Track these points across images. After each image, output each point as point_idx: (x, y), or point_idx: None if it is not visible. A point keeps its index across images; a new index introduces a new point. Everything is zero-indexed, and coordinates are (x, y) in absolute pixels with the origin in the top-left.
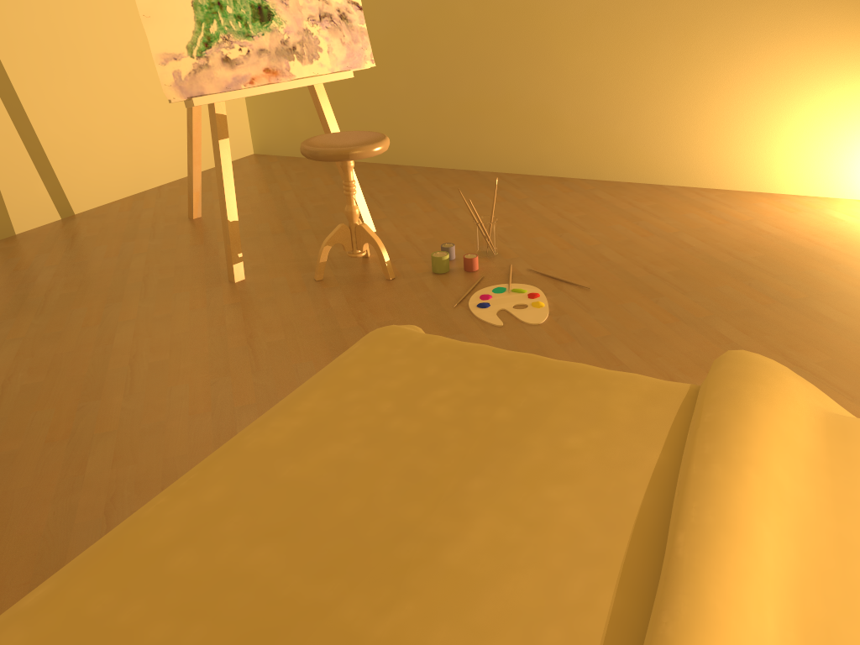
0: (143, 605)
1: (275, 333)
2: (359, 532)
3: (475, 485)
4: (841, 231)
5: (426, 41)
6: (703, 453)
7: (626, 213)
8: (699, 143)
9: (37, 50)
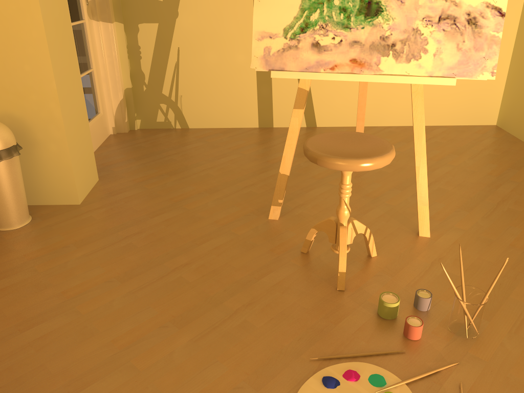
0: None
1: (196, 273)
2: None
3: None
4: None
5: None
6: None
7: None
8: None
9: None
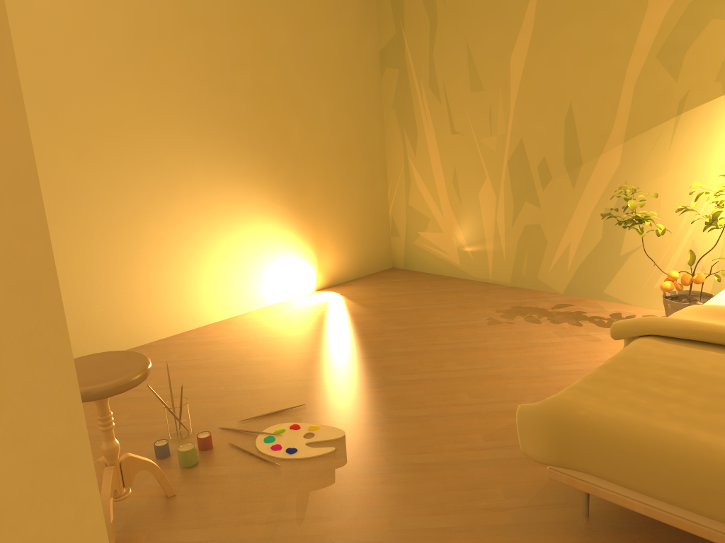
0: None
1: None
2: None
3: None
4: (303, 321)
5: None
6: None
7: (180, 367)
8: (162, 302)
9: None
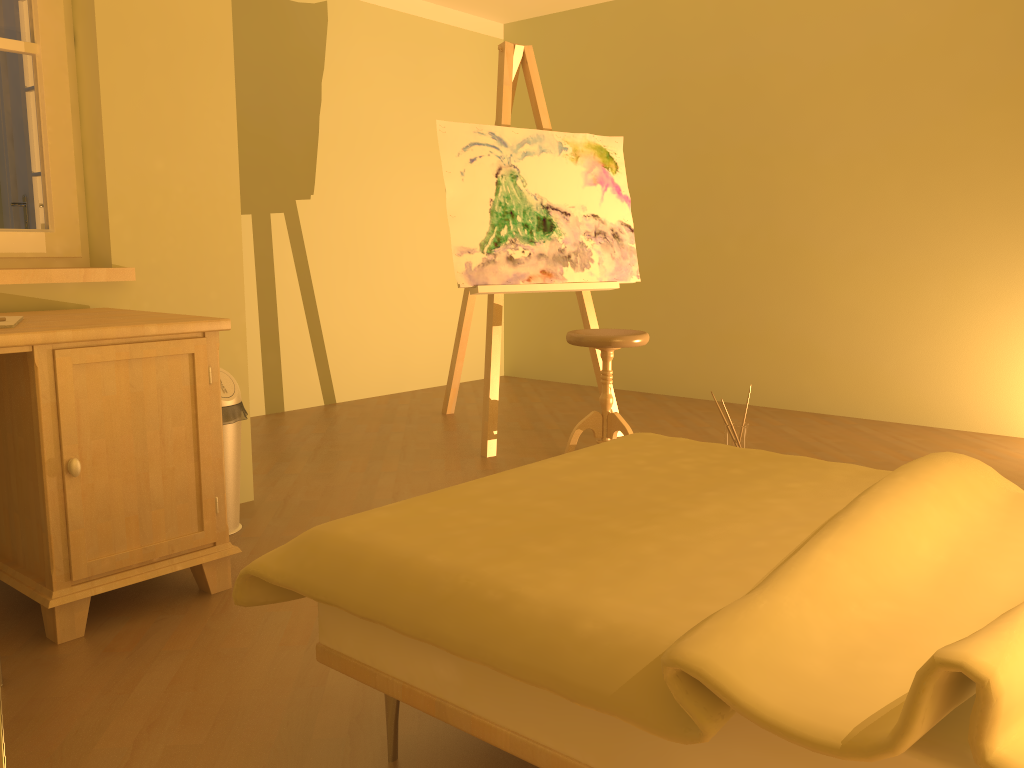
0: (466, 511)
1: None
2: (618, 502)
3: (710, 493)
4: None
5: (689, 274)
6: (893, 474)
7: (888, 443)
8: (972, 384)
9: (337, 254)
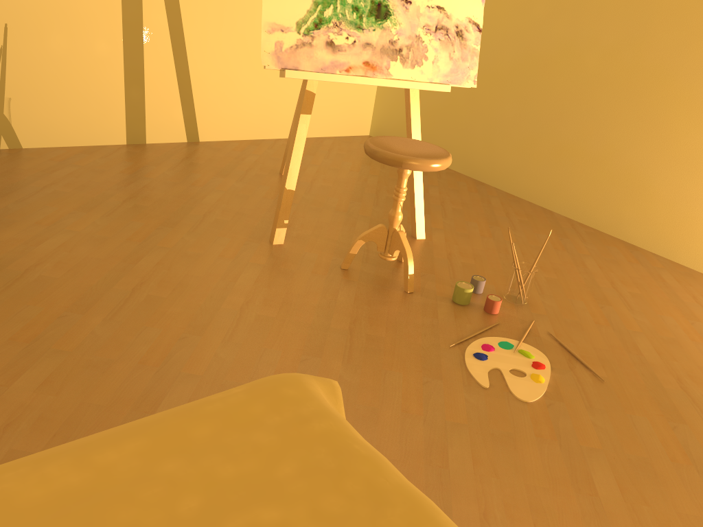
0: None
1: (270, 308)
2: None
3: None
4: None
5: (545, 79)
6: None
7: (684, 307)
8: None
9: (211, 2)
